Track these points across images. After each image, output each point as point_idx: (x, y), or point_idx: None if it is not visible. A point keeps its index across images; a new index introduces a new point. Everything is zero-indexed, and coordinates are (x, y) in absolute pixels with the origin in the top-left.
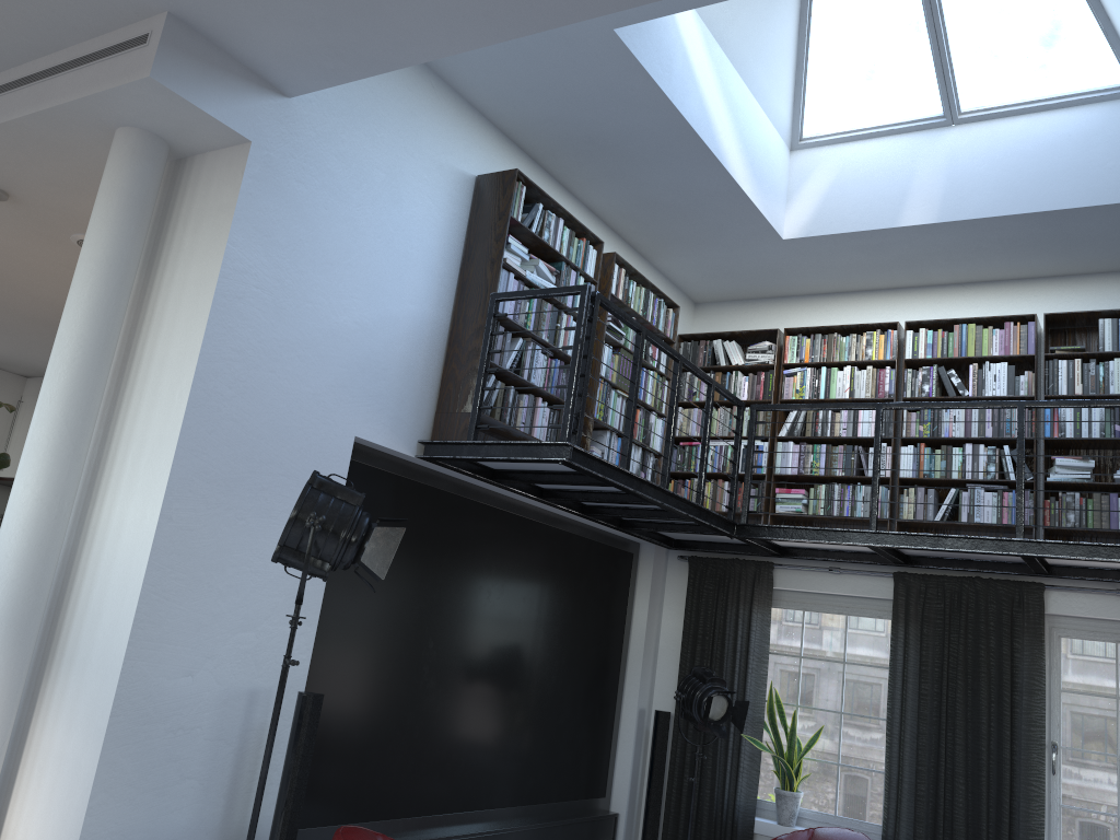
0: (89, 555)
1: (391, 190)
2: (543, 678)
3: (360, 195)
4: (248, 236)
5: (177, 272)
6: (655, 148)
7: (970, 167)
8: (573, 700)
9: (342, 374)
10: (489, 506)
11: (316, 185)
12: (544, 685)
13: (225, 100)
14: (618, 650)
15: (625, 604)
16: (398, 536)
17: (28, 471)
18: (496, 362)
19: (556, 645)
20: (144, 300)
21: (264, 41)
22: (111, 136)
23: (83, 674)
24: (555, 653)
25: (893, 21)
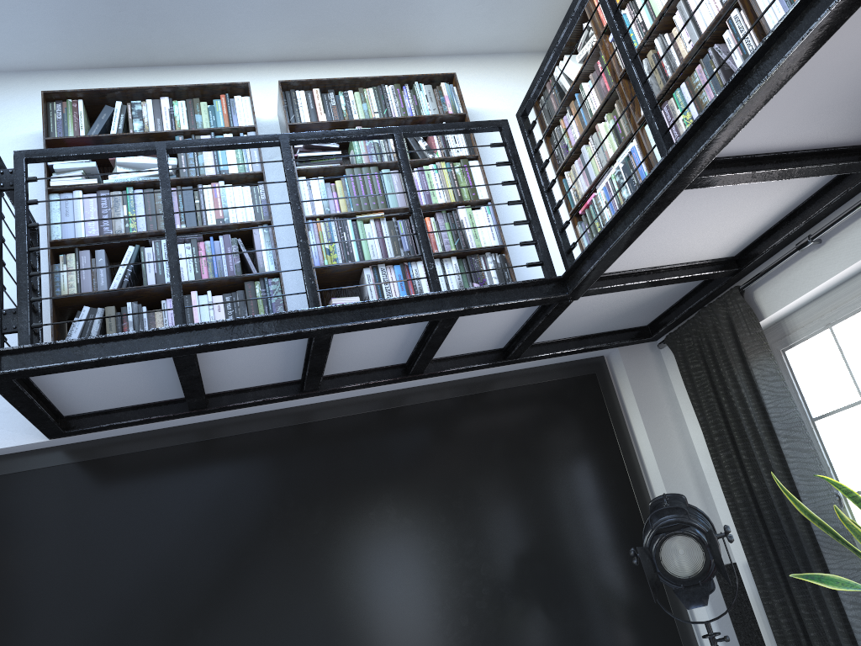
0: None
1: None
2: (462, 598)
3: None
4: None
5: None
6: None
7: None
8: (551, 605)
9: None
10: (250, 434)
11: None
12: (469, 606)
13: None
14: (627, 504)
15: (610, 441)
16: None
17: None
18: (85, 291)
19: (473, 547)
20: None
21: None
22: None
23: None
24: (474, 558)
25: None
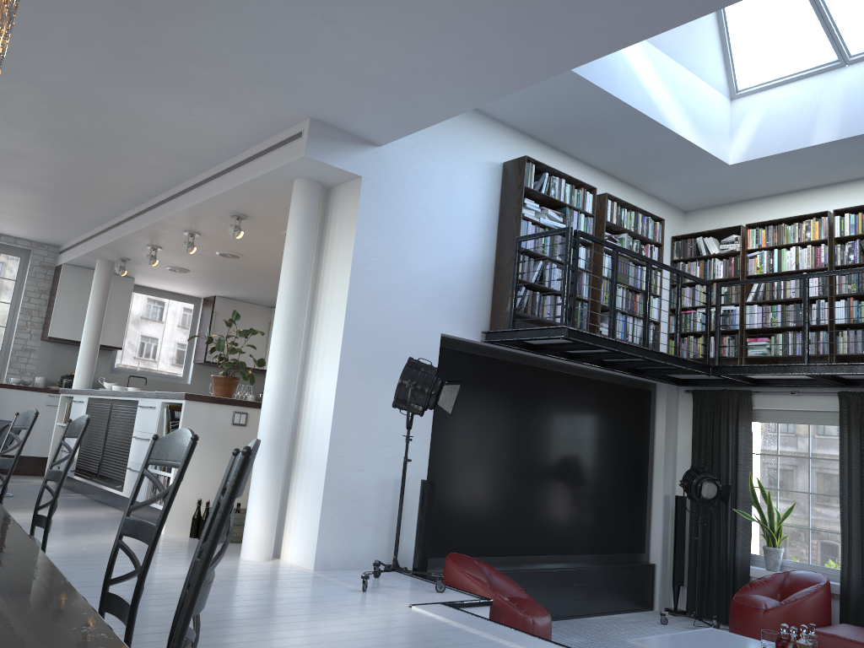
0: (305, 410)
1: (447, 185)
2: (587, 474)
3: (428, 192)
4: (366, 229)
5: (332, 254)
6: (618, 124)
7: (860, 95)
8: (612, 489)
9: (429, 298)
10: (536, 367)
11: (401, 192)
12: (588, 478)
13: (345, 157)
14: (645, 456)
15: (647, 425)
16: (456, 389)
17: (272, 369)
18: (524, 278)
19: (595, 453)
20: (318, 270)
21: (360, 123)
22: (292, 183)
23: (309, 471)
24: (595, 458)
25: (784, 3)
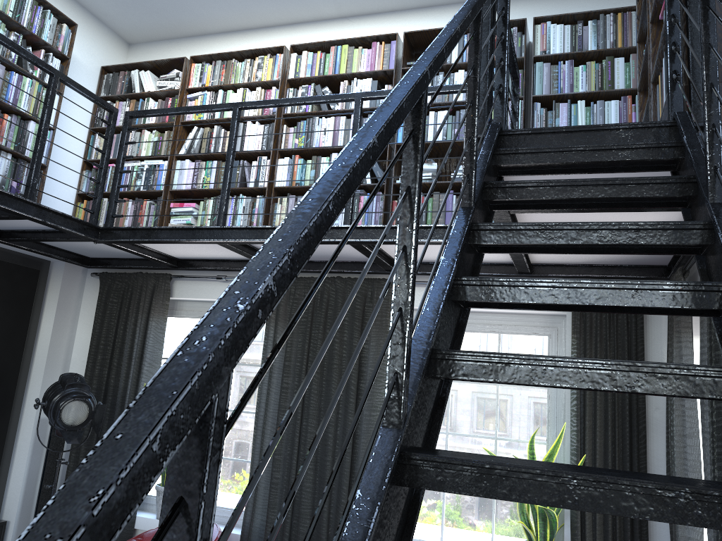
0: None
1: None
2: None
3: None
4: None
5: None
6: None
7: None
8: None
9: None
10: None
11: None
12: None
13: None
14: (14, 363)
15: (26, 318)
16: None
17: None
18: None
19: None
20: None
21: None
22: None
23: None
24: None
25: None
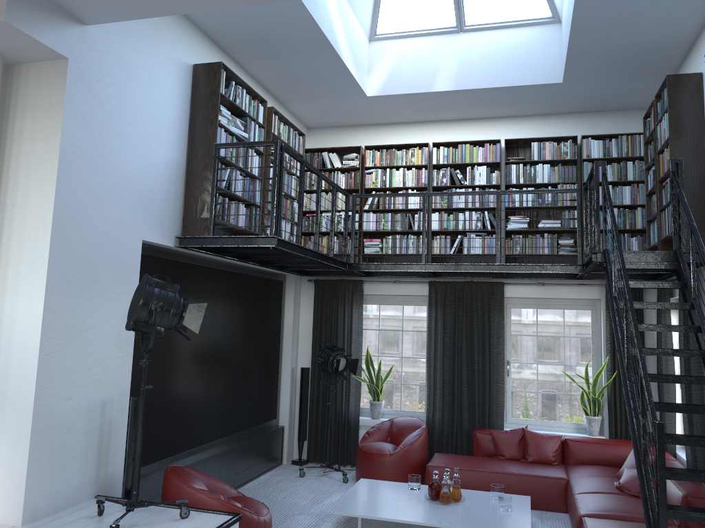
0: None
1: (148, 80)
2: (243, 360)
3: (132, 86)
4: (73, 122)
5: (24, 147)
6: (302, 47)
7: (471, 58)
8: (258, 369)
9: (132, 203)
10: (211, 268)
11: (107, 83)
12: (244, 364)
13: (50, 31)
14: (278, 337)
15: (280, 310)
16: (203, 308)
17: None
18: (218, 185)
19: (248, 341)
20: None
21: None
22: None
23: (3, 409)
24: (248, 345)
25: None
